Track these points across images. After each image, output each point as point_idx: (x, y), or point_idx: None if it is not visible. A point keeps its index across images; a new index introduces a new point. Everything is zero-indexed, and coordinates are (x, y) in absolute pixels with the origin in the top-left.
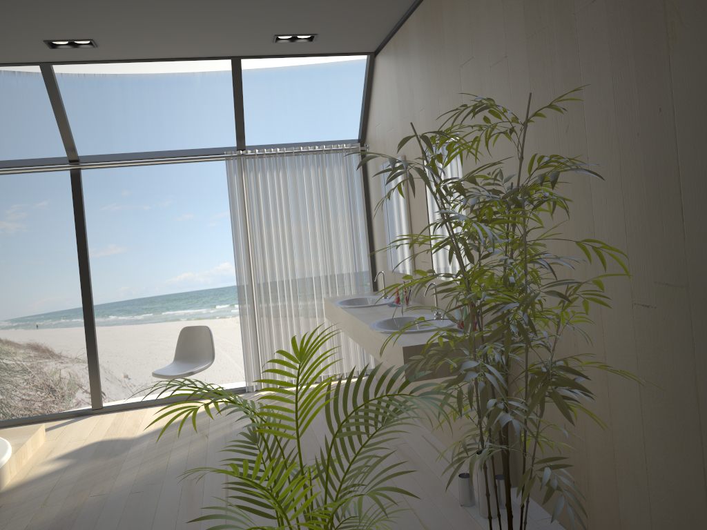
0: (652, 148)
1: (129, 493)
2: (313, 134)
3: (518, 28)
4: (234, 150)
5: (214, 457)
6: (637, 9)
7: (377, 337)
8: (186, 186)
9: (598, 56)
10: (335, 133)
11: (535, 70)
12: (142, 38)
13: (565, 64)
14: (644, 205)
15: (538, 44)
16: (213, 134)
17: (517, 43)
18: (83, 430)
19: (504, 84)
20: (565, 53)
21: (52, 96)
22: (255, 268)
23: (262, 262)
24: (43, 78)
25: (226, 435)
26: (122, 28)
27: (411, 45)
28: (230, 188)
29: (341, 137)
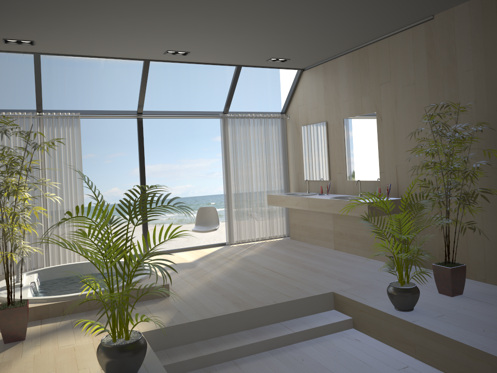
0: (492, 123)
1: (227, 276)
2: (177, 106)
3: (423, 74)
4: (222, 113)
5: (250, 265)
6: (488, 77)
7: (339, 203)
8: (90, 135)
9: (468, 90)
10: (192, 106)
11: (432, 91)
12: (212, 53)
13: (450, 91)
14: (487, 142)
15: (435, 81)
16: (111, 101)
17: (422, 79)
18: (152, 261)
19: (411, 95)
20: (450, 87)
21: (143, 77)
22: (233, 177)
23: (235, 174)
24: (143, 67)
25: (242, 259)
26: (211, 49)
27: (339, 70)
28: (221, 134)
29: (196, 109)
